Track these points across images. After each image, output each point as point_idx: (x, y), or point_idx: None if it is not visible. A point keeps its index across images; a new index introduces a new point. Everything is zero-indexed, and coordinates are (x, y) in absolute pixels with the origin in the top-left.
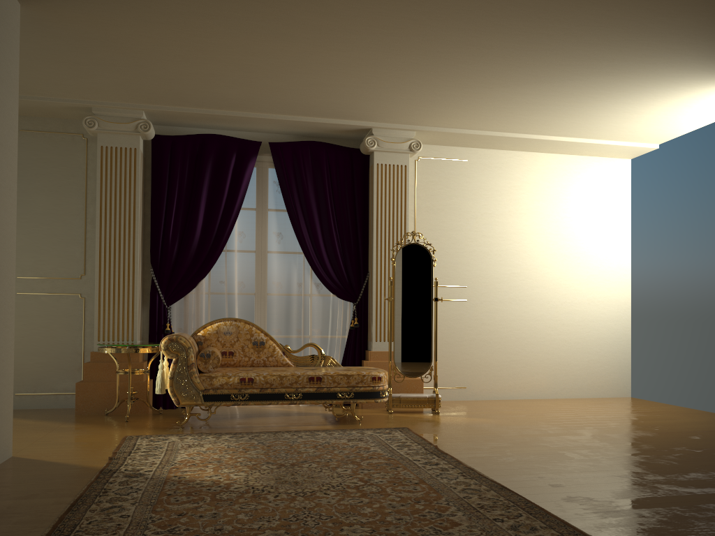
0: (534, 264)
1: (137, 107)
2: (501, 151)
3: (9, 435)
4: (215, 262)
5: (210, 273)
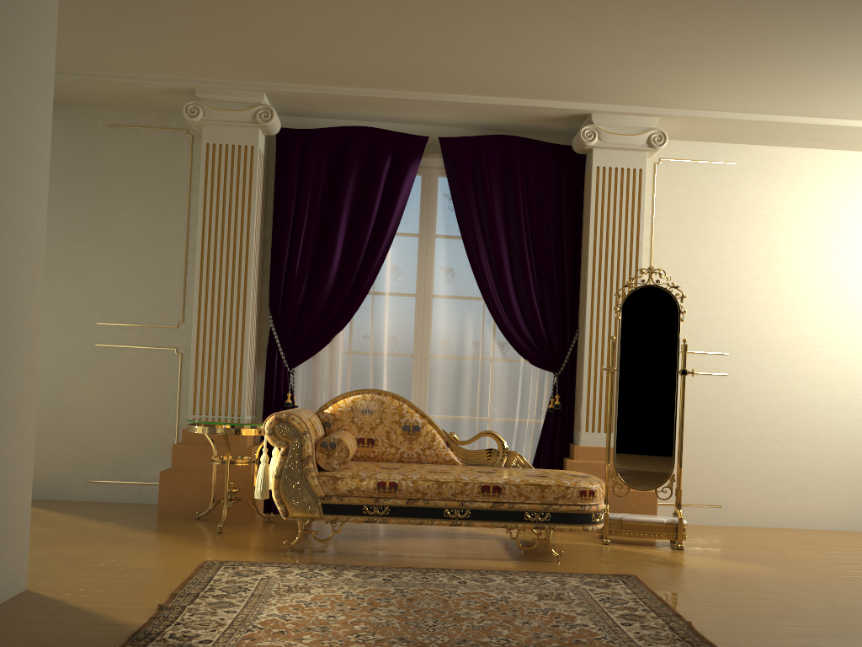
0: (837, 322)
1: (256, 87)
2: (790, 148)
3: (21, 558)
4: (357, 309)
5: (350, 325)
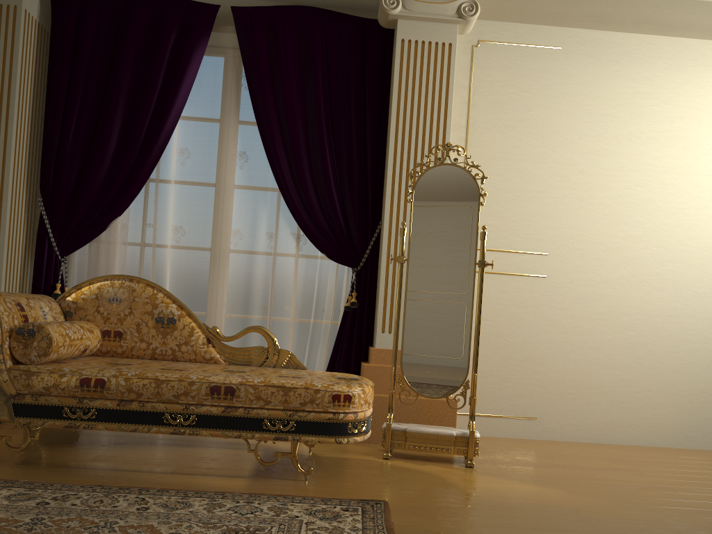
0: (667, 222)
1: None
2: (621, 34)
3: None
4: (137, 193)
5: (133, 211)
